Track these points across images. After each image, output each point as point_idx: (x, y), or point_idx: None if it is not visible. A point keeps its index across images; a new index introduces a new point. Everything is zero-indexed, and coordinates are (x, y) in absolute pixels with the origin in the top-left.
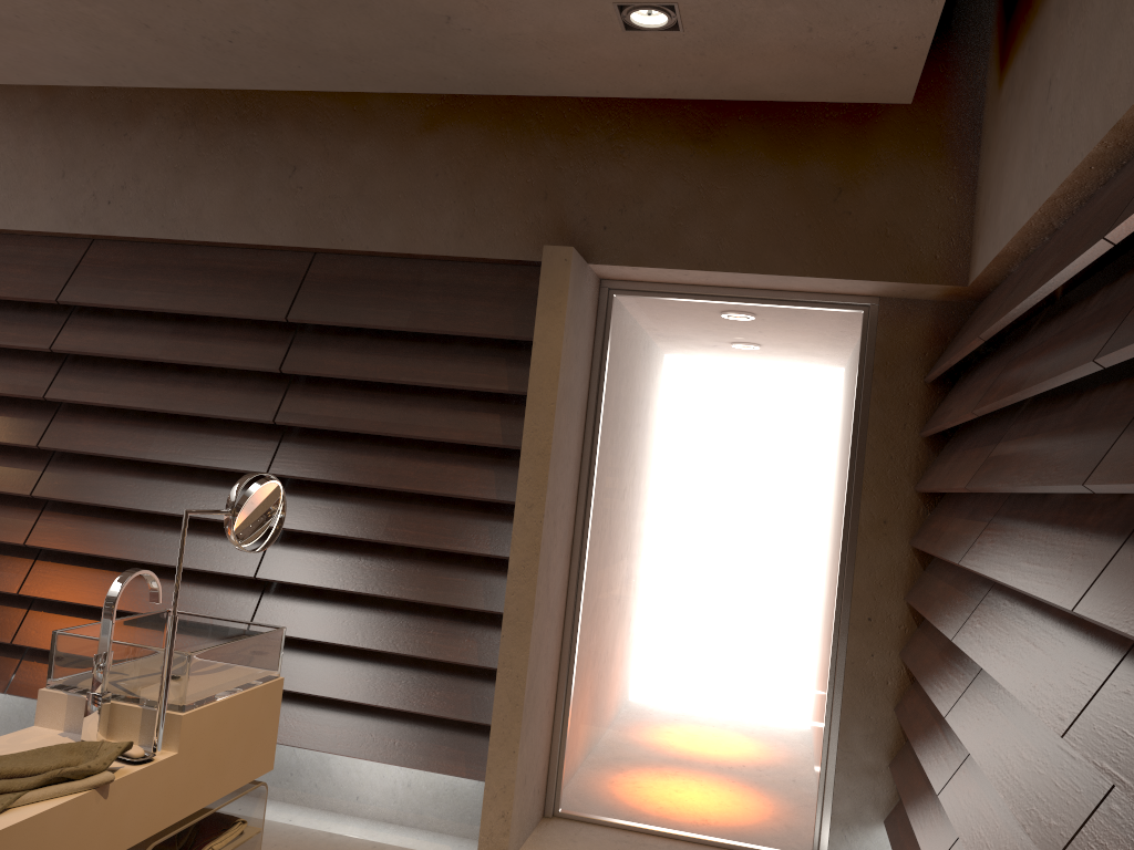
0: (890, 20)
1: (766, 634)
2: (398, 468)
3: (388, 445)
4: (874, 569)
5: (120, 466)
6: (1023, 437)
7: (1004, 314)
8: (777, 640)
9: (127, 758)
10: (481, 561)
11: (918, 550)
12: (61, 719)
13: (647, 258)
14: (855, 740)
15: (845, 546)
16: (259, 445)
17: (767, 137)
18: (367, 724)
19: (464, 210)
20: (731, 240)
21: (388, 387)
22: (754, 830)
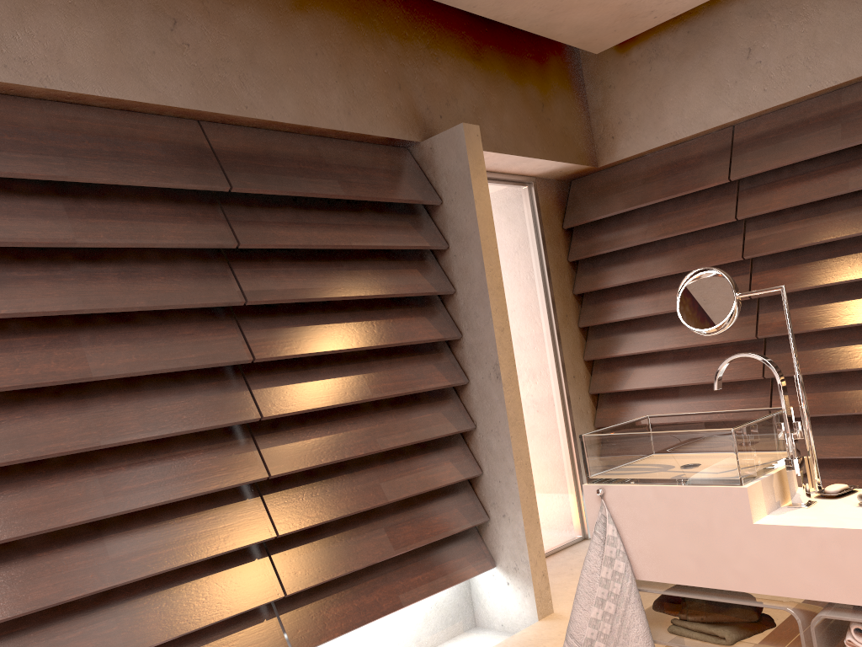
0: (683, 1)
1: (534, 404)
2: (361, 329)
3: (336, 311)
4: (569, 345)
5: (21, 403)
6: (801, 220)
7: (790, 160)
8: (539, 406)
9: (855, 487)
10: (427, 397)
11: (581, 329)
12: (763, 505)
13: None
14: None
15: (552, 336)
16: (221, 334)
17: (506, 64)
18: (390, 577)
19: (346, 91)
20: (505, 132)
21: (320, 257)
22: (557, 535)
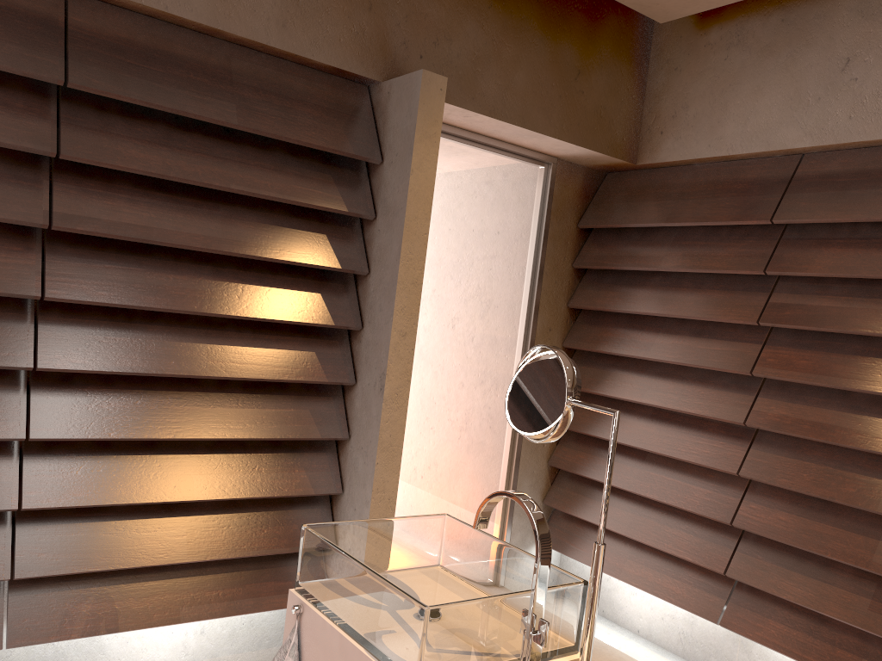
0: None
1: (474, 422)
2: (220, 291)
3: (196, 262)
4: None
5: None
6: (842, 296)
7: (850, 217)
8: (481, 425)
9: None
10: (299, 388)
11: (565, 349)
12: None
13: (453, 96)
14: (525, 490)
15: (524, 348)
16: (12, 256)
17: (540, 11)
18: (179, 583)
19: None
20: (512, 95)
21: (192, 192)
22: None
